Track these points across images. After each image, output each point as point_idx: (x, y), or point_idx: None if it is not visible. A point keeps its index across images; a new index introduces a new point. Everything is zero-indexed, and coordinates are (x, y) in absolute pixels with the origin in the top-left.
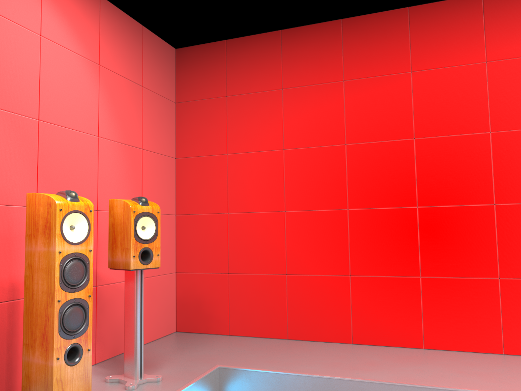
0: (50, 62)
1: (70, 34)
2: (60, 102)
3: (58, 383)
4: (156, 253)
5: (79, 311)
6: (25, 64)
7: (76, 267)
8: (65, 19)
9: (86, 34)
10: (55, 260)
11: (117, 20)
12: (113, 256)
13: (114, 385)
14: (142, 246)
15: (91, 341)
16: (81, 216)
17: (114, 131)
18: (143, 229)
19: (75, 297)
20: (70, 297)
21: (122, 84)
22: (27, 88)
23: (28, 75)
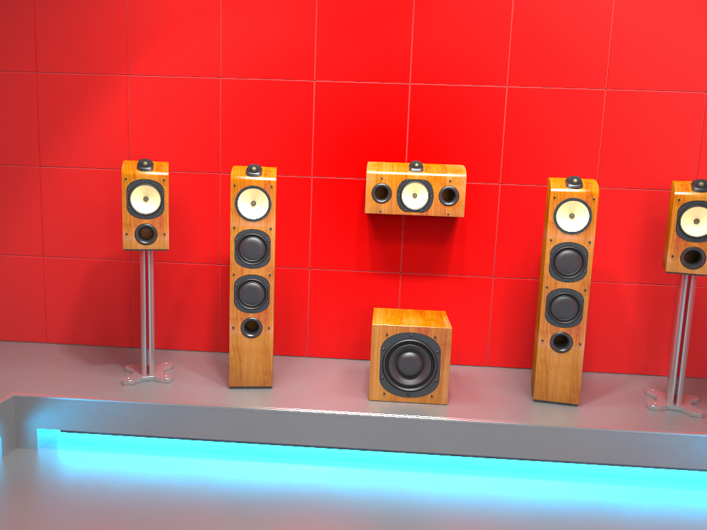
0: (627, 14)
1: None
2: (640, 60)
3: (541, 362)
4: None
5: (569, 302)
6: (591, 29)
7: (568, 257)
8: None
9: None
10: (545, 247)
11: None
12: (664, 252)
13: (646, 398)
14: (687, 245)
15: (584, 336)
16: (581, 204)
17: None
18: (694, 223)
19: (567, 287)
20: (561, 286)
21: None
22: (592, 56)
23: (595, 40)
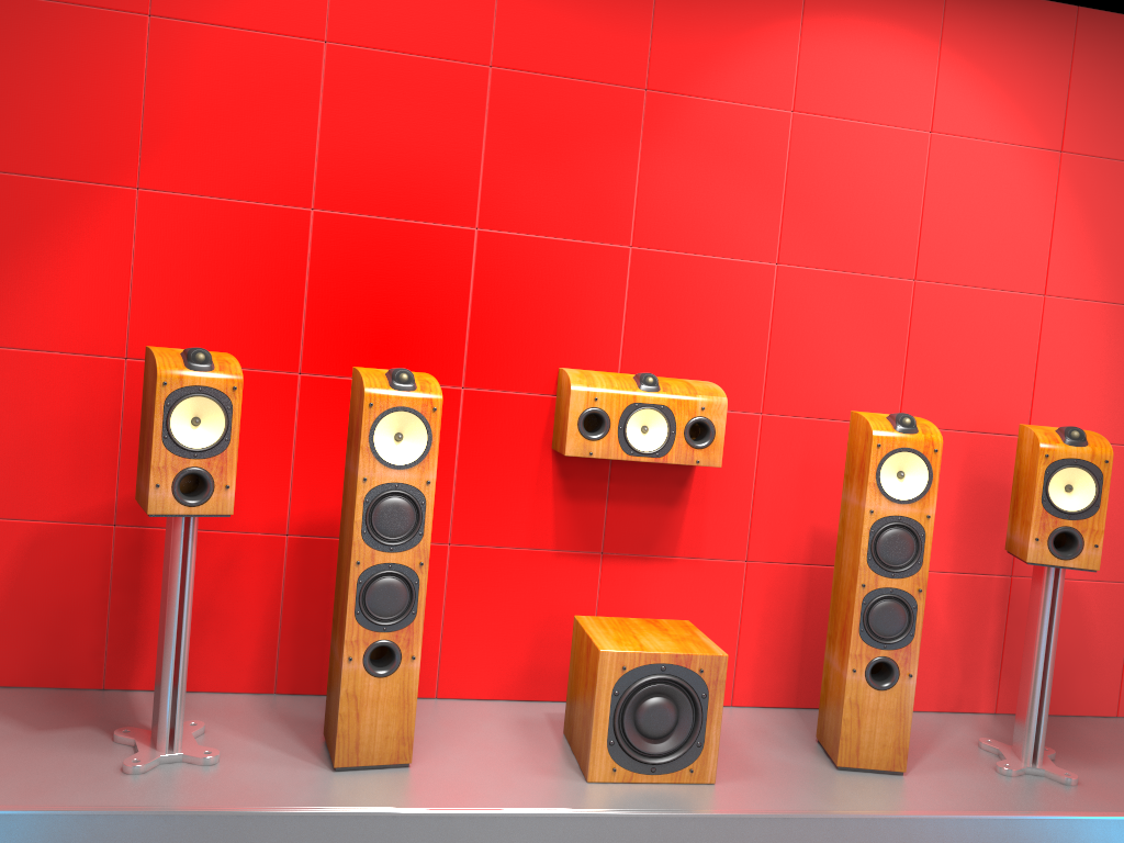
0: (945, 174)
1: (996, 110)
2: (960, 242)
3: (851, 706)
4: (1092, 541)
5: (896, 610)
6: (896, 190)
7: (897, 539)
8: (987, 85)
9: (1034, 98)
10: (862, 523)
11: (1122, 43)
12: (1011, 531)
13: (985, 755)
14: (1057, 523)
15: (917, 663)
16: (916, 457)
17: (1087, 279)
18: (1066, 490)
19: (893, 586)
20: (884, 584)
21: (1122, 177)
22: (897, 230)
23: (901, 207)
